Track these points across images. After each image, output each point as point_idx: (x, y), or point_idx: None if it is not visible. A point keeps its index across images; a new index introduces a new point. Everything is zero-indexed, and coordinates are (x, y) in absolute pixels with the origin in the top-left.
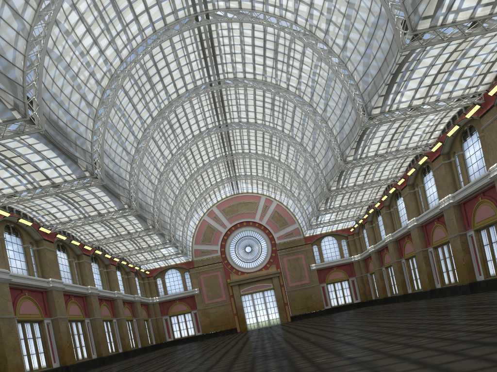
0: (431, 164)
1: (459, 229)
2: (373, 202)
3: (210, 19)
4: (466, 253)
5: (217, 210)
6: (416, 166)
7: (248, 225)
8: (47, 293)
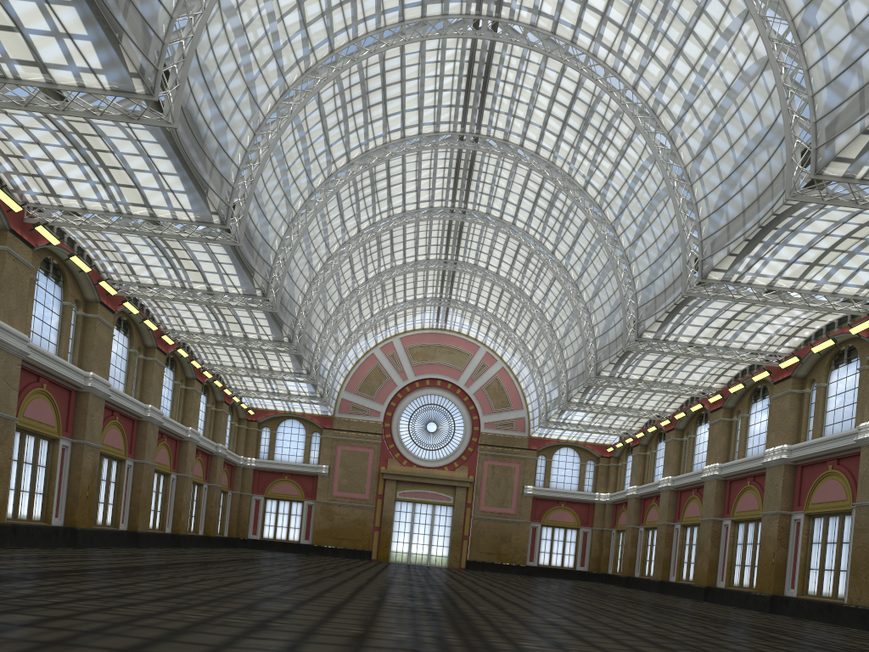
0: (771, 387)
1: (783, 505)
2: (659, 416)
3: (499, 33)
4: (781, 545)
5: (400, 346)
6: (747, 382)
7: (444, 388)
8: (79, 396)
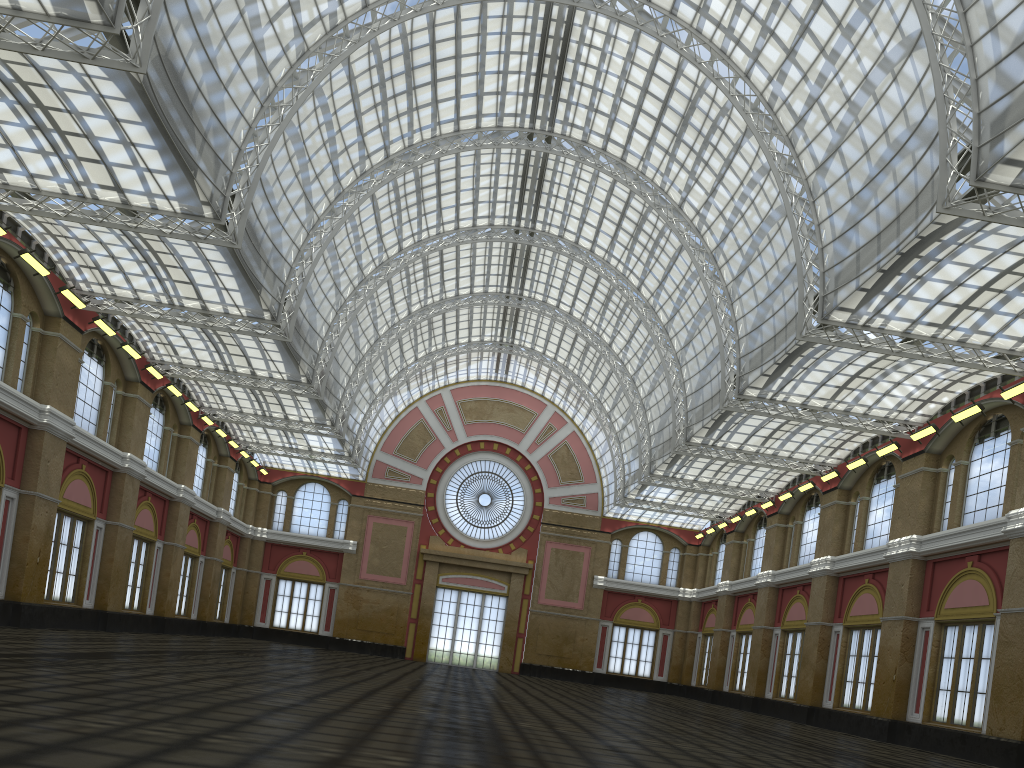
0: (899, 465)
1: (909, 610)
2: (759, 497)
3: None
4: (905, 659)
5: (451, 399)
6: (869, 458)
7: (501, 453)
8: (31, 435)
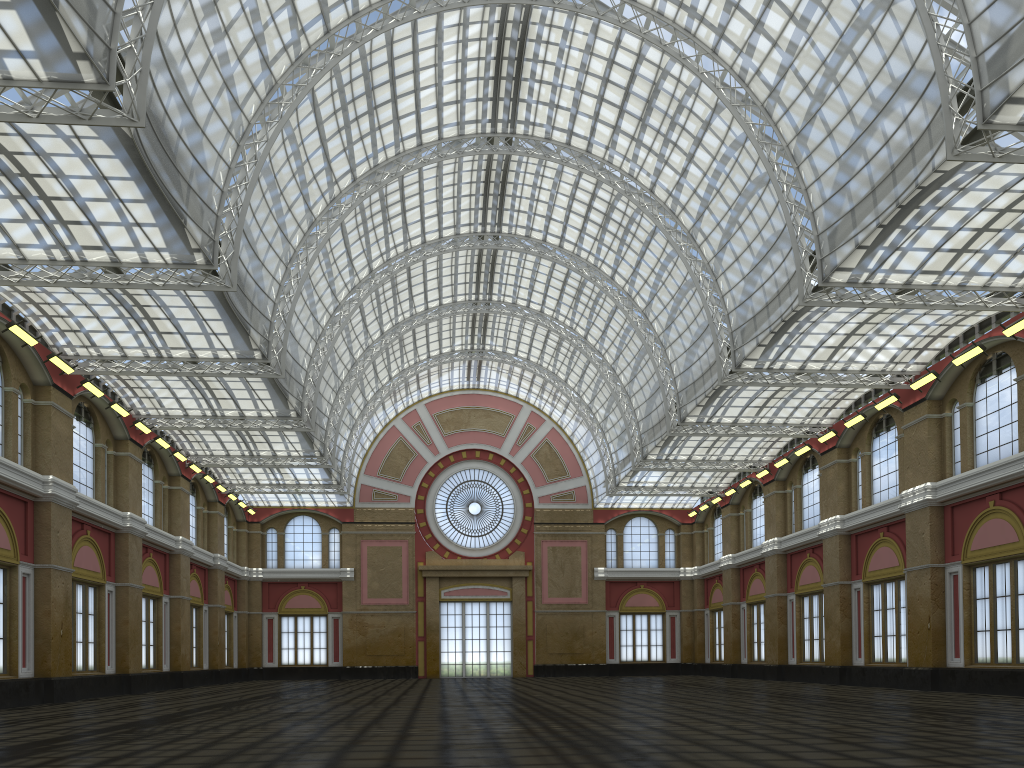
0: (898, 416)
1: (934, 557)
2: (750, 467)
3: None
4: (937, 606)
5: (426, 413)
6: (865, 413)
7: (485, 460)
8: (37, 508)
